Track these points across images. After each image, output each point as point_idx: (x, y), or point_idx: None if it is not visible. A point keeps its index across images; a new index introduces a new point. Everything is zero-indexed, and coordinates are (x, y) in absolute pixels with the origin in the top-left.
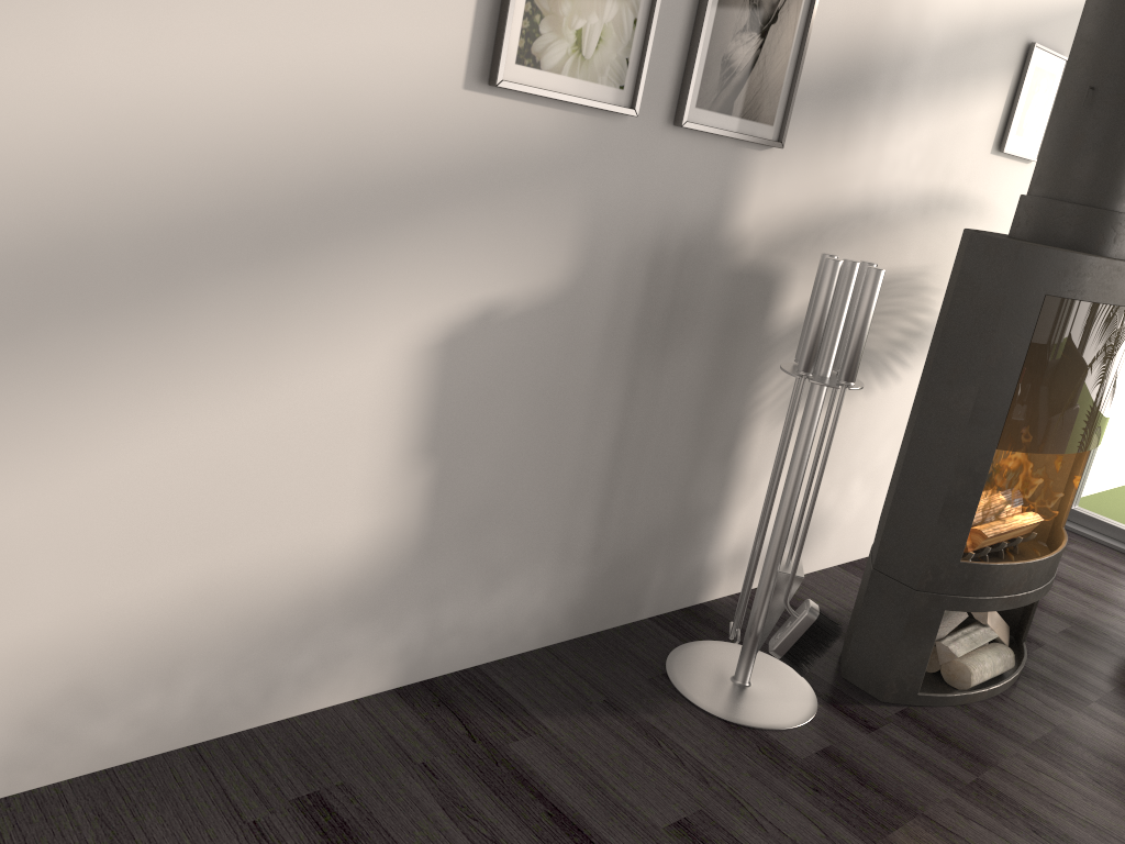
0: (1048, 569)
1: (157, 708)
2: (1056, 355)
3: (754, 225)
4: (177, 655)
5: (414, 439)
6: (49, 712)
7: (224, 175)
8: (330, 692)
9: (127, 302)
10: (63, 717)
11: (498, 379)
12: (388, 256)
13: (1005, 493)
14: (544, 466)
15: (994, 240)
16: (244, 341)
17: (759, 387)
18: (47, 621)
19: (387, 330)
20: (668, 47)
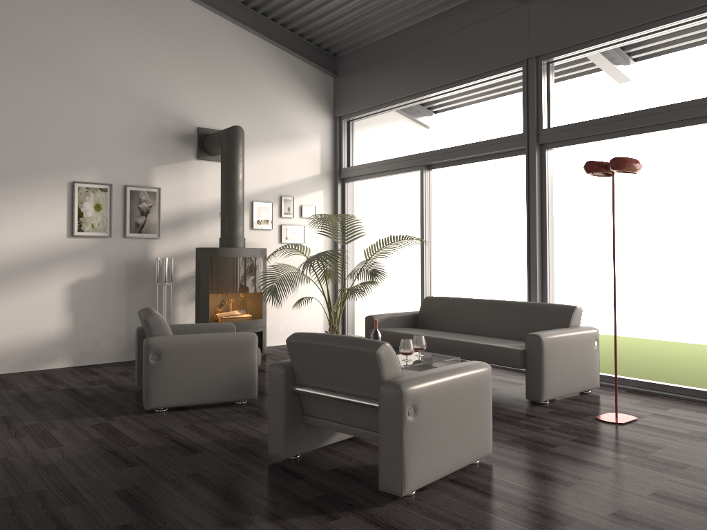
0: (244, 325)
1: (13, 361)
2: (217, 270)
3: (159, 256)
4: (16, 350)
5: (67, 307)
6: None
7: (18, 258)
8: (54, 364)
9: (2, 281)
10: None
11: (87, 294)
12: (54, 270)
13: (239, 310)
14: (105, 314)
15: (198, 248)
16: (25, 287)
17: (175, 295)
18: None
19: (56, 284)
20: (119, 222)
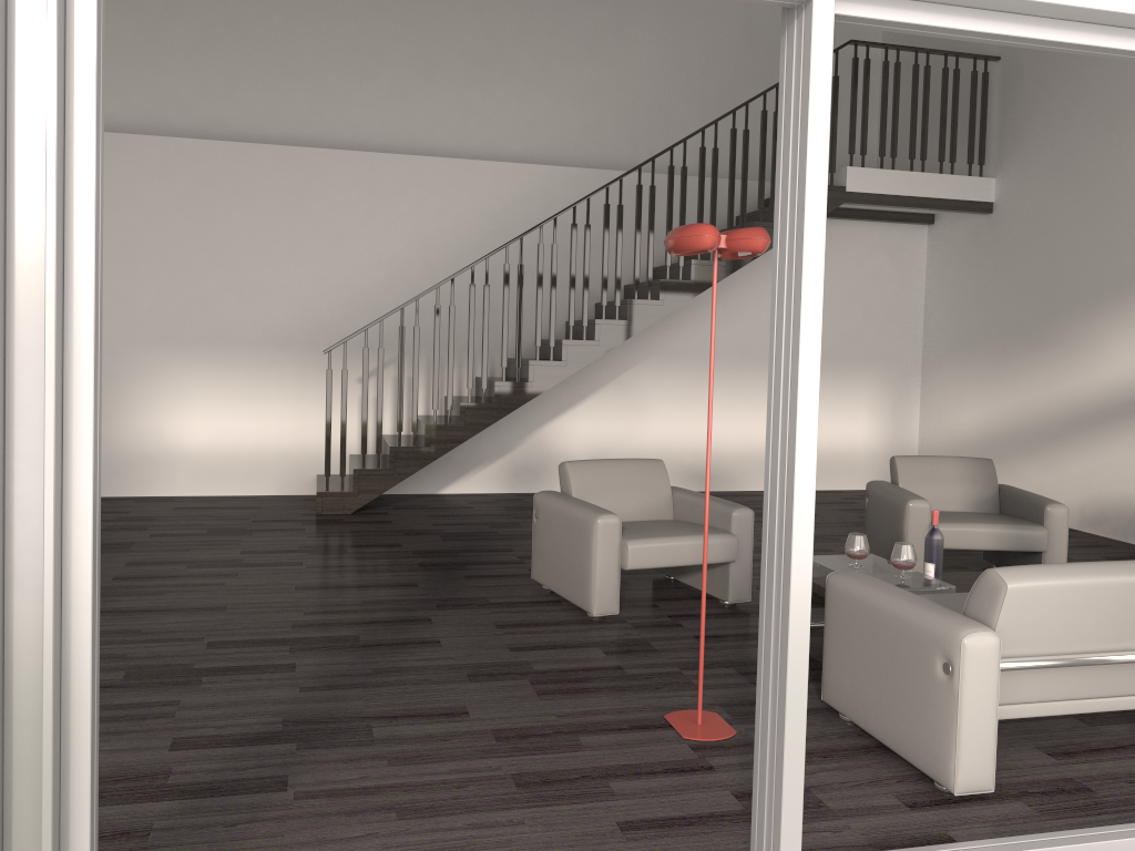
0: None
1: (1115, 525)
2: None
3: None
4: (1118, 512)
5: None
6: (1096, 515)
7: (1125, 394)
8: None
9: (1109, 421)
10: (1098, 518)
11: None
12: None
13: None
14: None
15: None
16: (1130, 432)
17: None
18: (1096, 492)
19: None
20: None
